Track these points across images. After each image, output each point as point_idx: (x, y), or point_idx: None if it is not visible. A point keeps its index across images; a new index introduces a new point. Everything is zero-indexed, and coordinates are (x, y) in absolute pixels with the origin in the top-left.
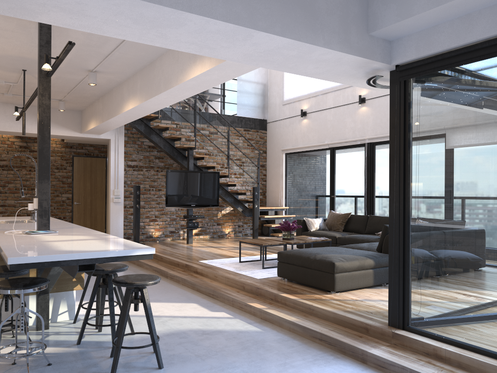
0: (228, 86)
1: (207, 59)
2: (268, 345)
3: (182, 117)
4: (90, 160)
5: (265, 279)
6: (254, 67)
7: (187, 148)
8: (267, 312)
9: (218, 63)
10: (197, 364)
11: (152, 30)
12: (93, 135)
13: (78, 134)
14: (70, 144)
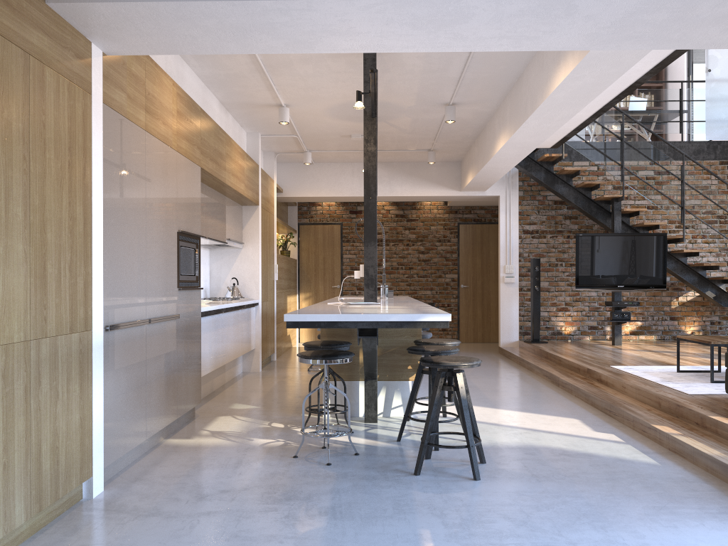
0: (690, 95)
1: (570, 56)
2: (654, 482)
3: (601, 153)
4: (480, 228)
5: (701, 396)
6: (640, 52)
7: (611, 199)
8: (676, 439)
9: (581, 58)
10: (527, 484)
11: (439, 32)
12: (476, 192)
13: (457, 193)
14: (454, 209)
